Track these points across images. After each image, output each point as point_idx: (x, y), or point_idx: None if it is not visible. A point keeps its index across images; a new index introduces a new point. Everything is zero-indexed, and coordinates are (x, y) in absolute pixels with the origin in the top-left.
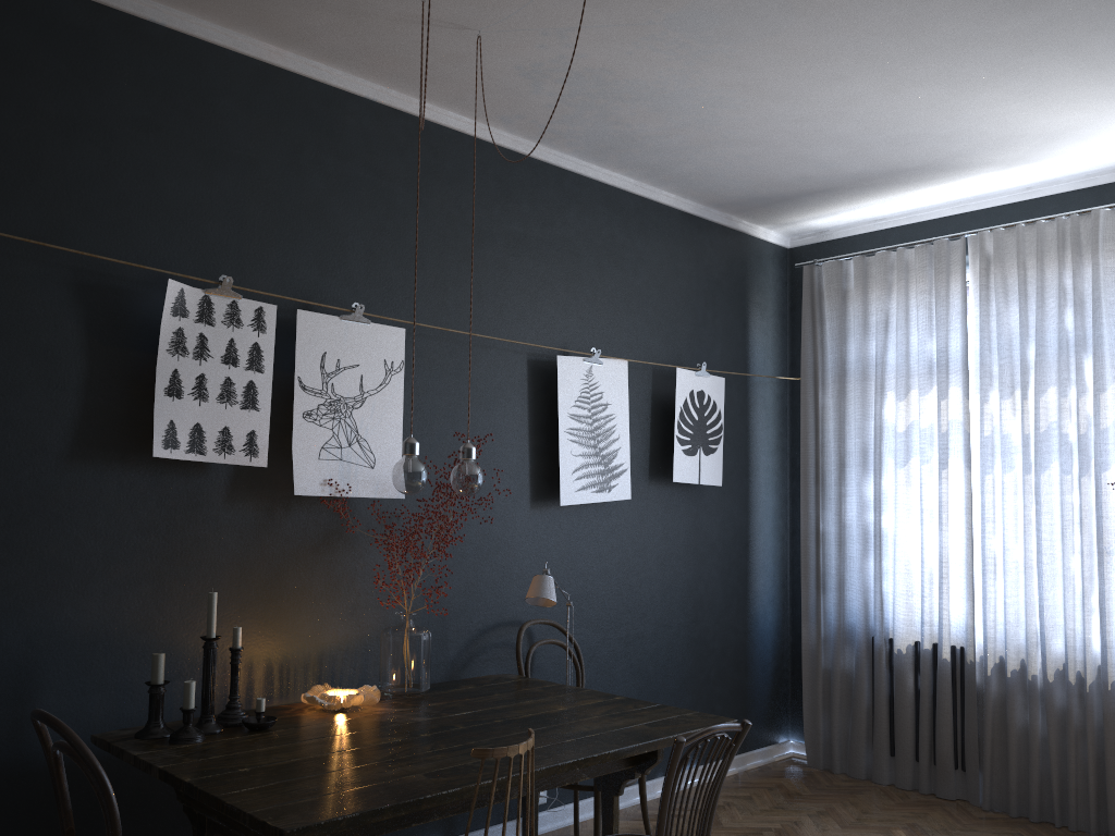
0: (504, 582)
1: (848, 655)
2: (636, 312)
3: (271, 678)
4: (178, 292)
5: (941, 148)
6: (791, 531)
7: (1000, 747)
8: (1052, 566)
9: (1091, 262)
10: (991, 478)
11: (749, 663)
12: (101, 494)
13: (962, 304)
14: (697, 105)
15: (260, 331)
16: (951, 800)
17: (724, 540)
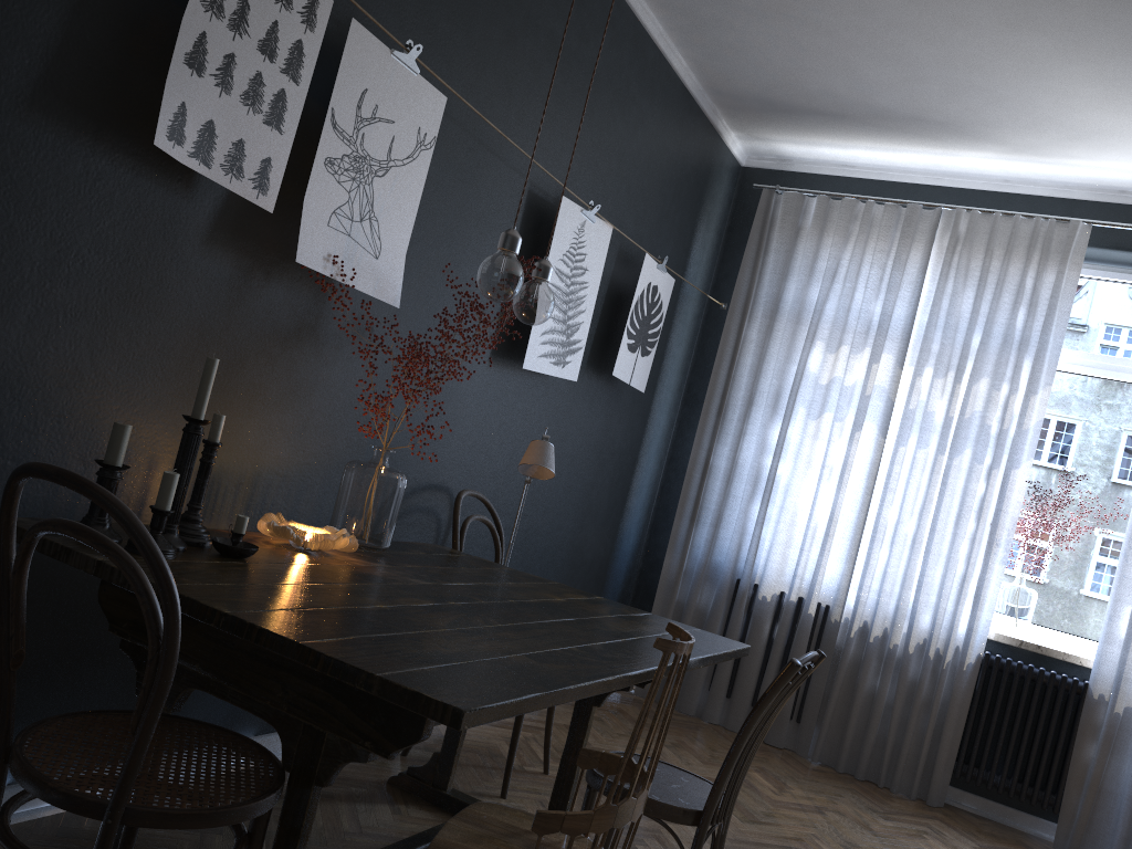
0: (446, 440)
1: (706, 593)
2: (623, 178)
3: None
4: None
5: (981, 110)
6: (669, 457)
7: (841, 705)
8: (940, 546)
9: (1057, 270)
10: (904, 450)
11: (606, 582)
12: (58, 175)
13: (918, 274)
14: None
15: (308, 27)
16: (778, 748)
17: (622, 450)
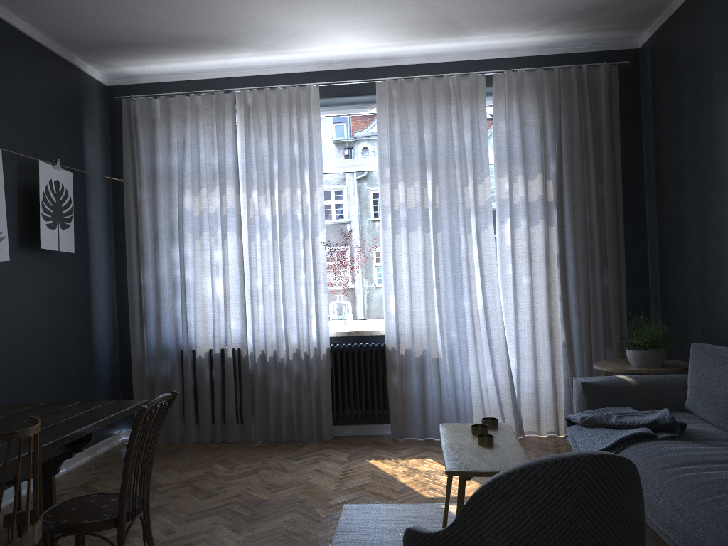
0: None
1: (165, 365)
2: (3, 113)
3: None
4: None
5: (230, 28)
6: (117, 287)
7: (263, 404)
8: (290, 293)
9: (307, 116)
10: (254, 243)
11: (95, 381)
12: None
13: (233, 134)
14: None
15: None
16: (235, 442)
17: (75, 294)
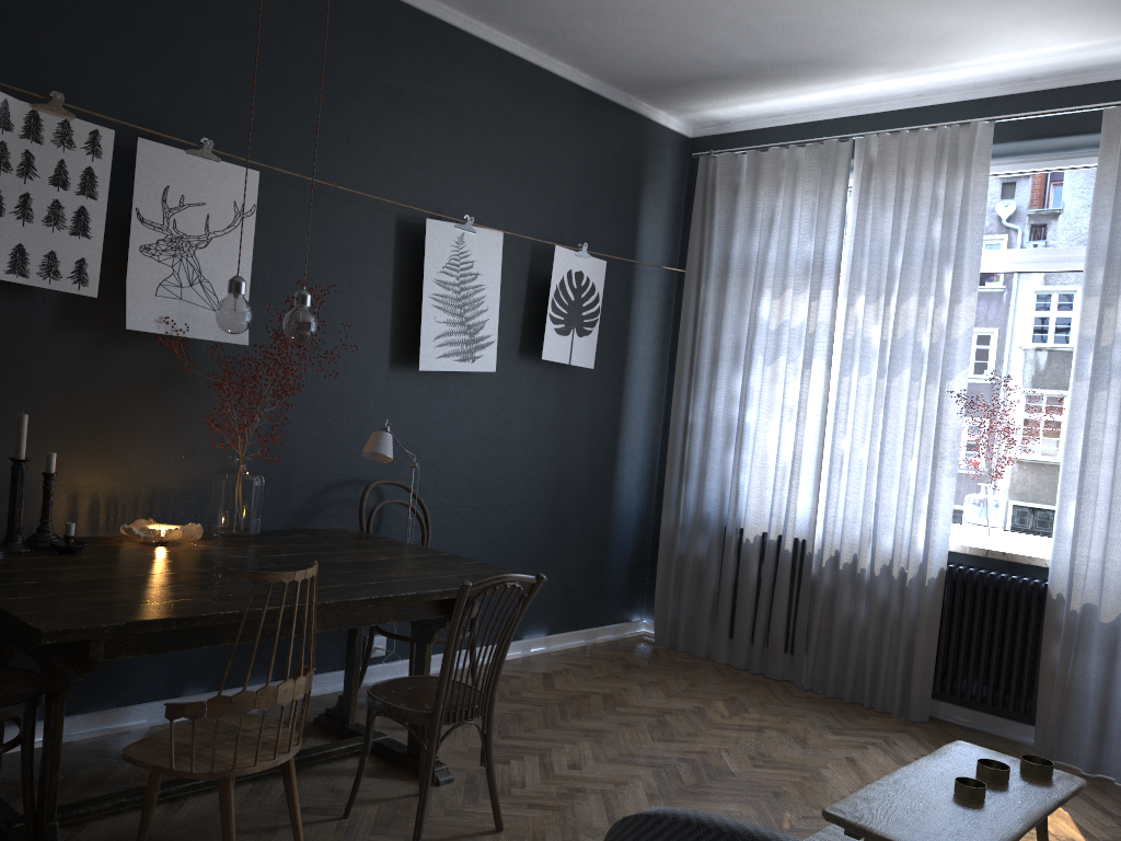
0: (356, 441)
1: (702, 542)
2: (519, 185)
3: (97, 511)
4: (0, 103)
5: (830, 42)
6: (664, 421)
7: (826, 634)
8: (891, 468)
9: (964, 175)
10: (848, 380)
11: (609, 544)
12: None
13: (842, 207)
14: None
15: (95, 156)
16: (777, 680)
17: (594, 423)
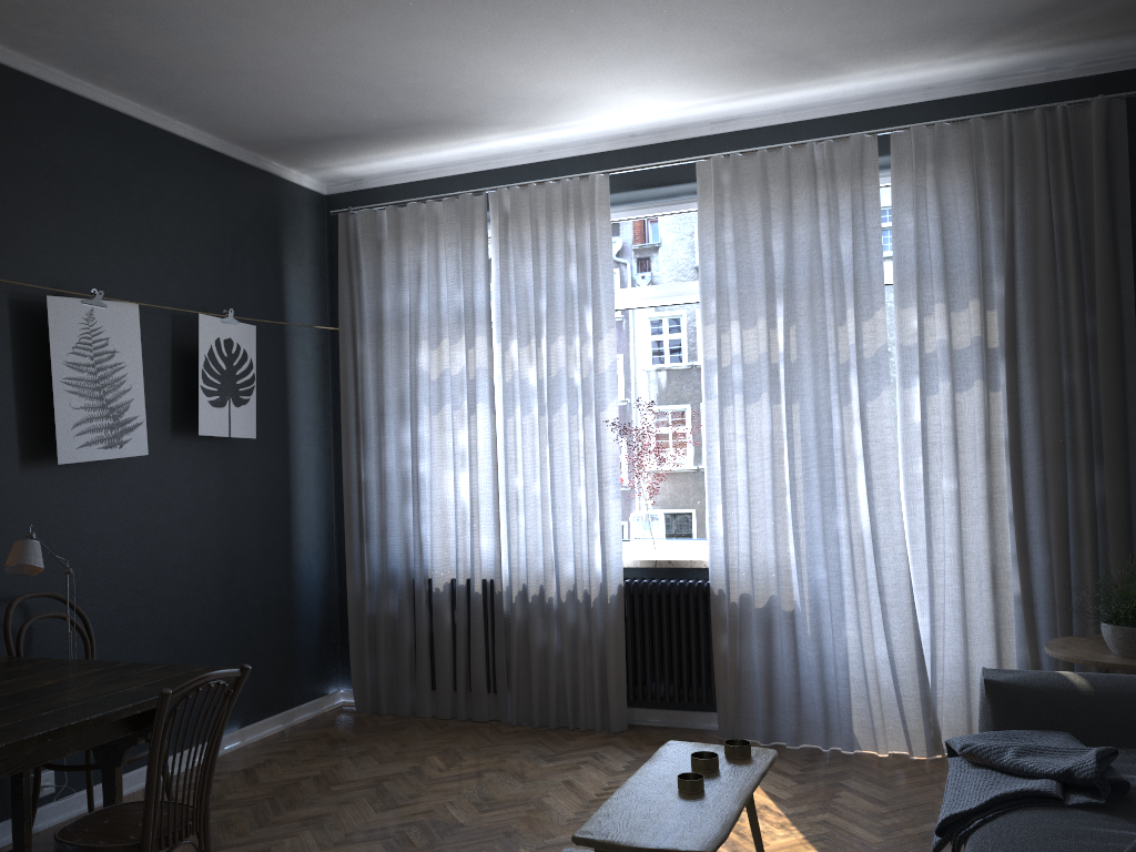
0: None
1: (392, 599)
2: (149, 252)
3: None
4: None
5: (456, 103)
6: (336, 483)
7: (525, 666)
8: (563, 498)
9: (590, 222)
10: (512, 421)
11: (295, 618)
12: None
13: (485, 257)
14: (197, 27)
15: None
16: (485, 722)
17: (263, 495)
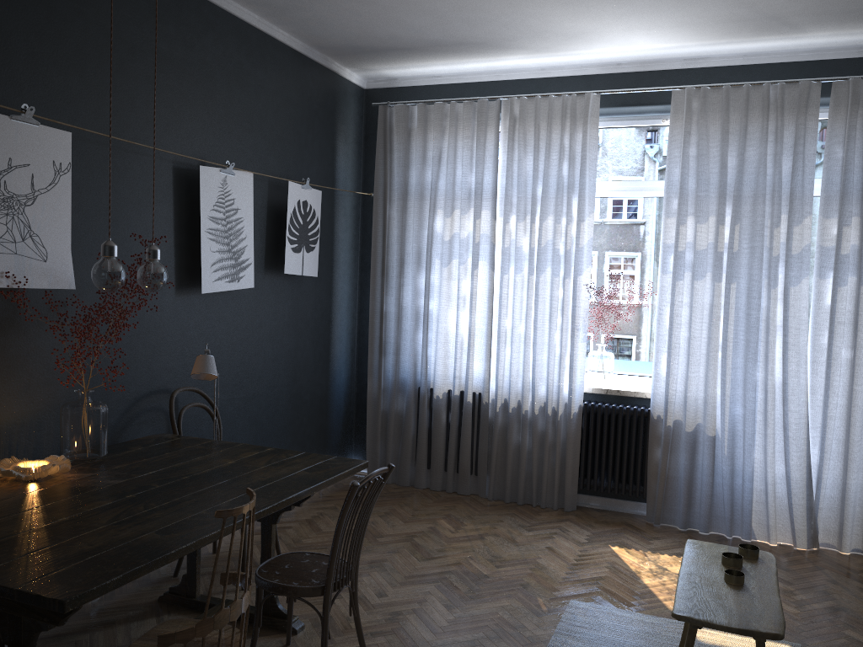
0: (155, 358)
1: (400, 401)
2: (257, 132)
3: None
4: None
5: (498, 32)
6: (359, 310)
7: (501, 458)
8: (542, 338)
9: (582, 130)
10: (507, 277)
11: (329, 409)
12: None
13: (494, 150)
14: None
15: None
16: (467, 495)
17: (315, 318)
